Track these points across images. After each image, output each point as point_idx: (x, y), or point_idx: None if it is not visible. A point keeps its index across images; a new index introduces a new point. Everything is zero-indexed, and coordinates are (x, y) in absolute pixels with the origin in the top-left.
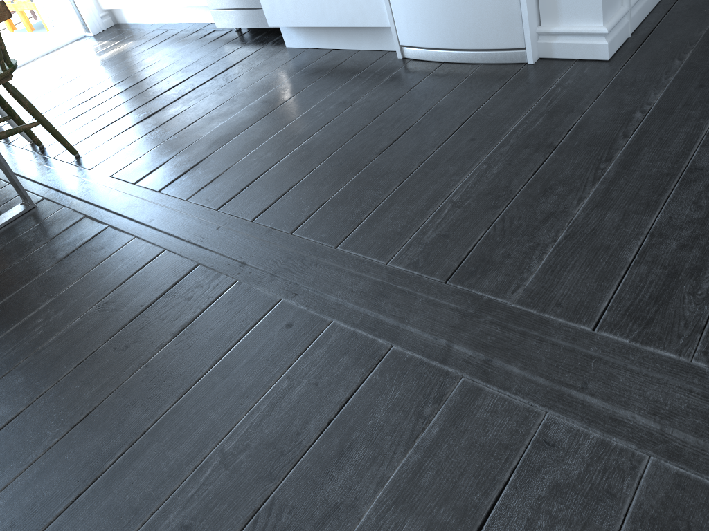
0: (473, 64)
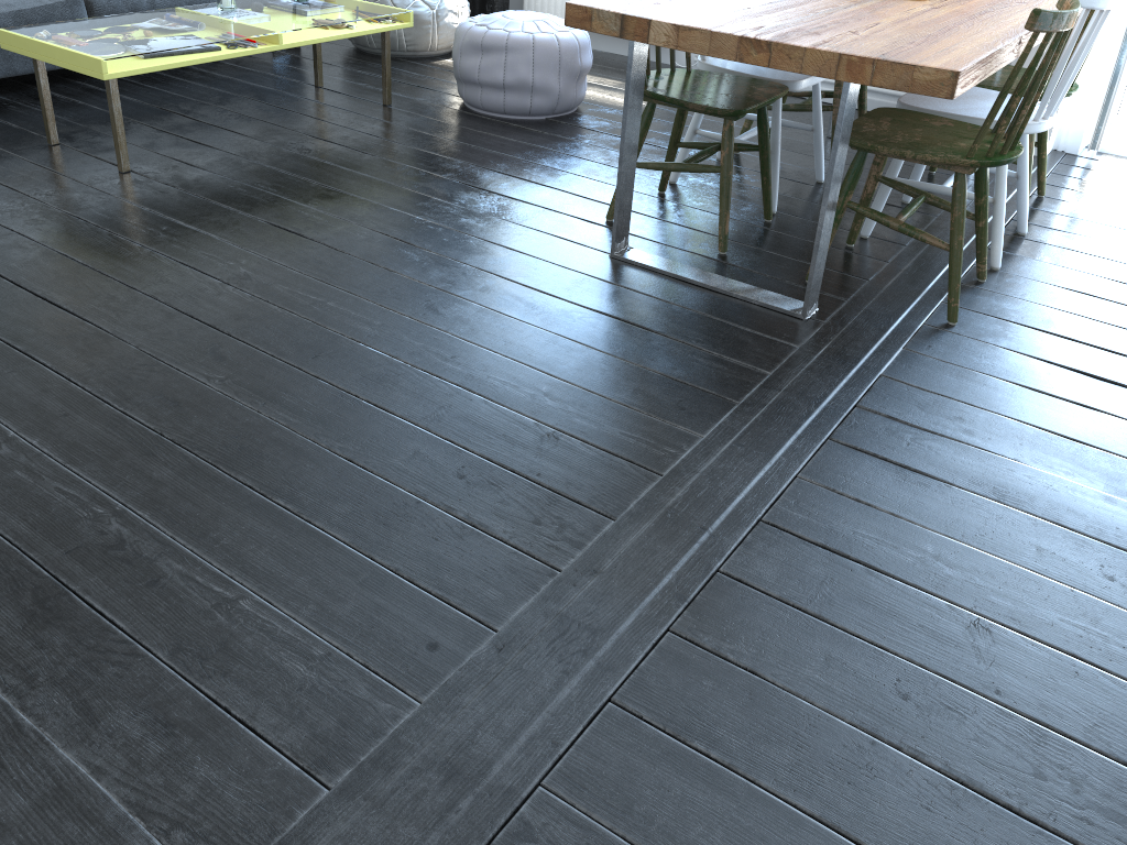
0: None
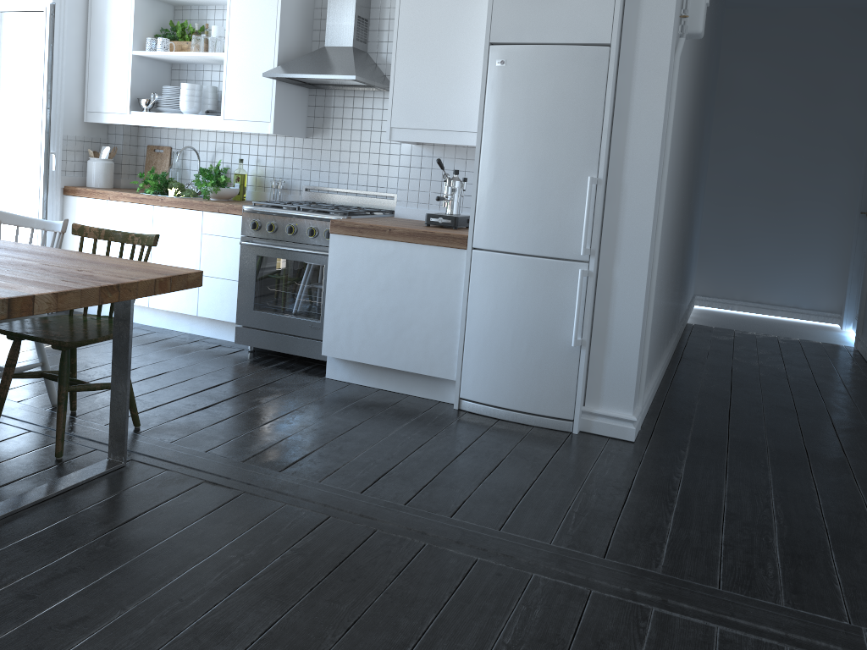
0: (527, 425)
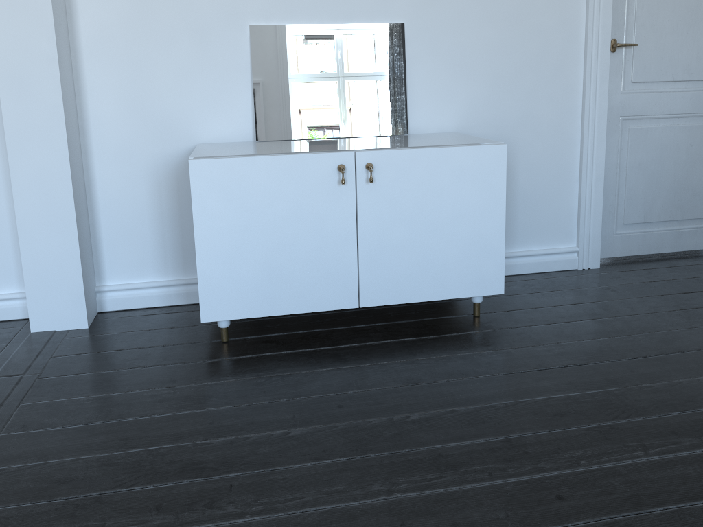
0: None
